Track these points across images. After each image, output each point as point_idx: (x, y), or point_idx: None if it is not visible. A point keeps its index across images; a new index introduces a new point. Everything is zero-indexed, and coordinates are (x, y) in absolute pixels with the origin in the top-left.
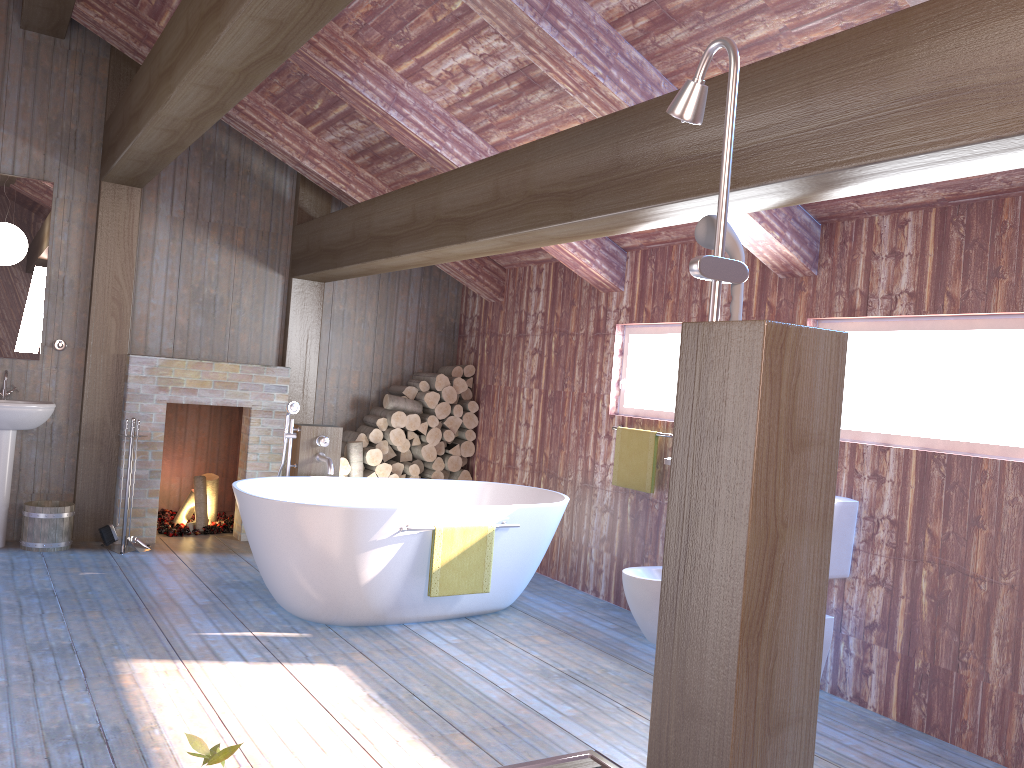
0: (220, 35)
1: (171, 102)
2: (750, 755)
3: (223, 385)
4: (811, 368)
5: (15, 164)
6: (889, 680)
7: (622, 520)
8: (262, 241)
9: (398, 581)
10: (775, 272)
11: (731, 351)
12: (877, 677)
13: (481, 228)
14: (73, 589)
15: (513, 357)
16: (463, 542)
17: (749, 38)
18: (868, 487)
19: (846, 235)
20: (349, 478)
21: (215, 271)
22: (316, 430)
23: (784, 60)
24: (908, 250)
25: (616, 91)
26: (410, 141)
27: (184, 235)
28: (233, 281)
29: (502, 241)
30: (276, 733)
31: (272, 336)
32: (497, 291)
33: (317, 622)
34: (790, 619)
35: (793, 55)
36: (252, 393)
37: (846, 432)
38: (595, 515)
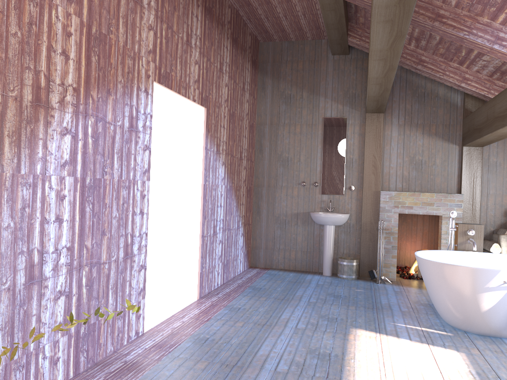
0: (370, 35)
1: (370, 71)
2: None
3: (426, 204)
4: None
5: (331, 112)
6: None
7: None
8: (445, 129)
9: (506, 313)
10: None
11: None
12: None
13: None
14: (349, 296)
15: None
16: None
17: None
18: None
19: None
20: (488, 253)
21: (421, 147)
22: (467, 226)
23: None
24: None
25: None
26: None
27: (405, 132)
28: (430, 151)
29: None
30: (407, 376)
31: (453, 178)
32: None
33: (459, 329)
34: None
35: None
36: (442, 208)
37: None
38: None
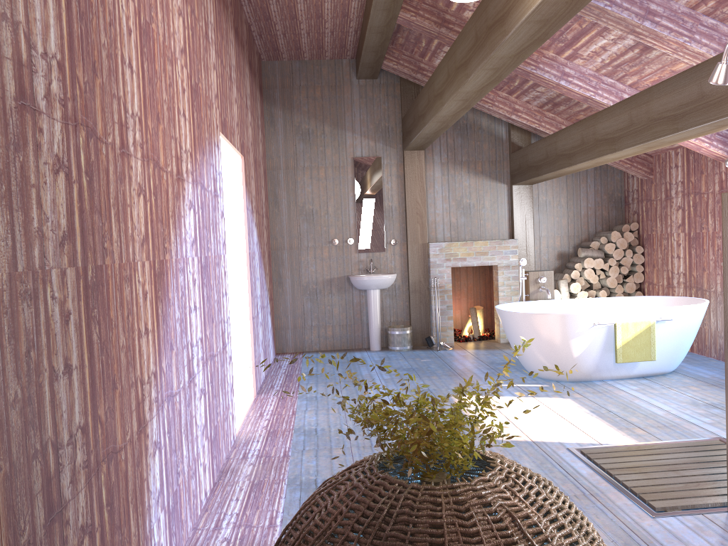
0: (468, 79)
1: (443, 110)
2: None
3: (480, 254)
4: None
5: (362, 151)
6: None
7: None
8: (492, 166)
9: (596, 355)
10: None
11: None
12: None
13: (623, 142)
14: (420, 367)
15: (663, 214)
16: (634, 330)
17: None
18: None
19: None
20: (560, 300)
21: (468, 189)
22: (537, 273)
23: None
24: None
25: (699, 47)
26: (575, 95)
27: (449, 171)
28: (478, 193)
29: (638, 148)
30: (536, 424)
31: (504, 221)
32: (647, 171)
33: (551, 379)
34: None
35: None
36: (497, 256)
37: None
38: None
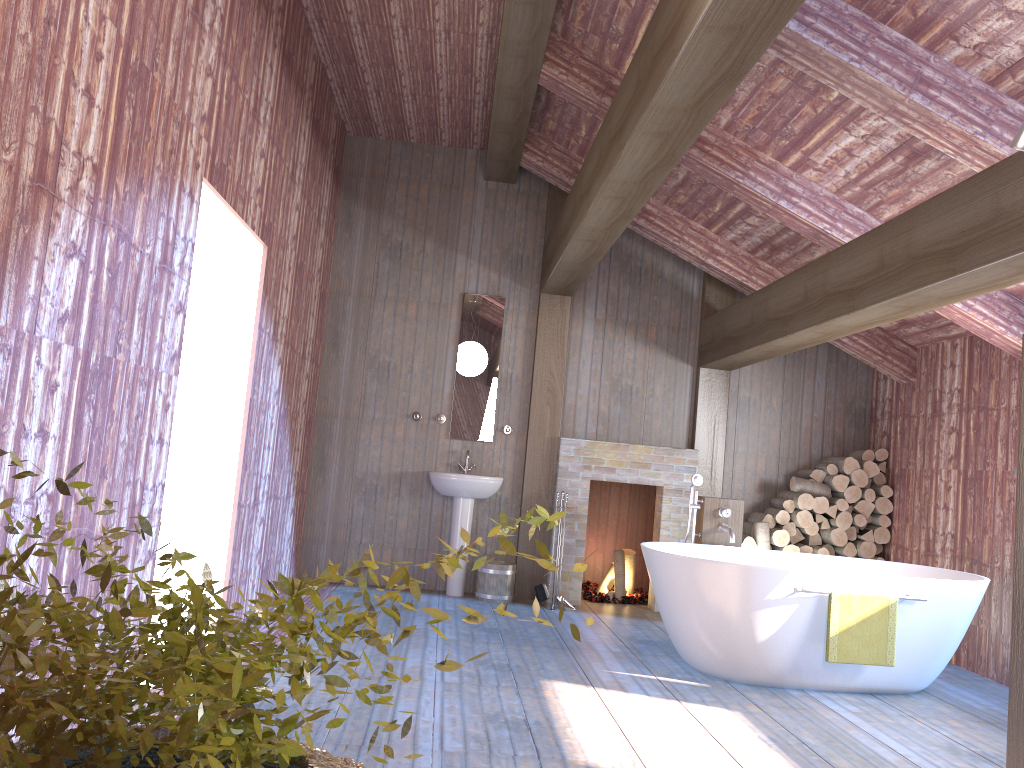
0: (621, 152)
1: (589, 215)
2: None
3: (638, 465)
4: None
5: (478, 285)
6: None
7: None
8: (672, 335)
9: (794, 643)
10: None
11: None
12: None
13: (867, 296)
14: (512, 629)
15: (928, 438)
16: (862, 610)
17: None
18: None
19: None
20: (750, 549)
21: (631, 364)
22: (718, 502)
23: None
24: None
25: (999, 146)
26: (801, 226)
27: (605, 334)
28: (647, 372)
29: (889, 306)
30: (668, 747)
31: (682, 421)
32: (908, 371)
33: (716, 677)
34: None
35: None
36: (663, 473)
37: None
38: None
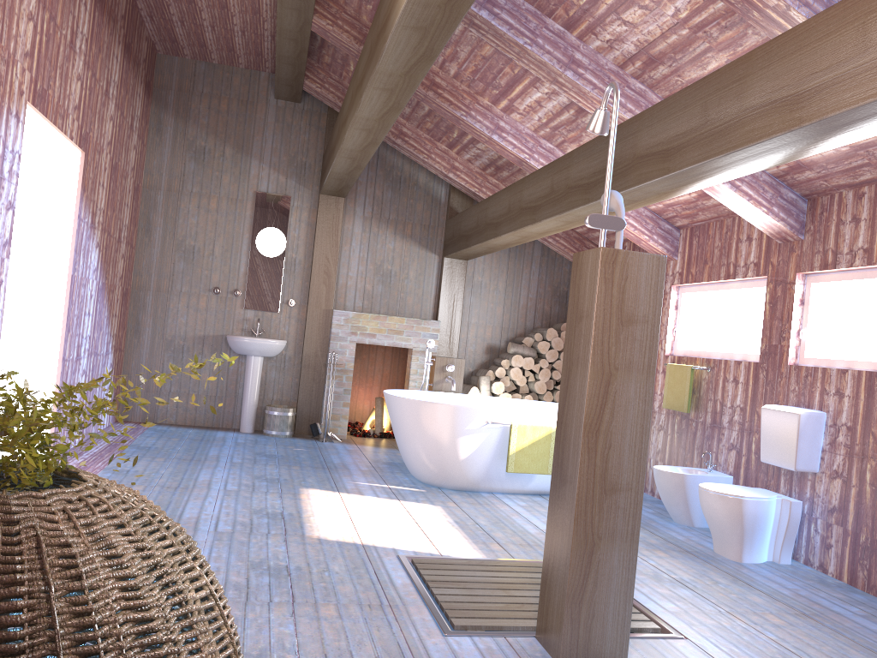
0: (361, 99)
1: (346, 140)
2: (590, 503)
3: (393, 332)
4: (636, 276)
5: (269, 185)
6: (843, 552)
7: (671, 436)
8: (424, 231)
9: (486, 460)
10: (773, 238)
11: (588, 267)
12: (835, 550)
13: (543, 212)
14: (287, 455)
15: None
16: (533, 436)
17: (708, 69)
18: (833, 401)
19: (823, 207)
20: (468, 395)
21: (391, 253)
22: (446, 360)
23: (694, 87)
24: (864, 216)
25: (624, 112)
26: (509, 155)
27: (371, 228)
28: (403, 260)
29: (556, 221)
30: (380, 527)
31: (429, 299)
32: None
33: (432, 485)
34: (621, 426)
35: (699, 83)
36: (413, 338)
37: (822, 360)
38: (653, 433)
